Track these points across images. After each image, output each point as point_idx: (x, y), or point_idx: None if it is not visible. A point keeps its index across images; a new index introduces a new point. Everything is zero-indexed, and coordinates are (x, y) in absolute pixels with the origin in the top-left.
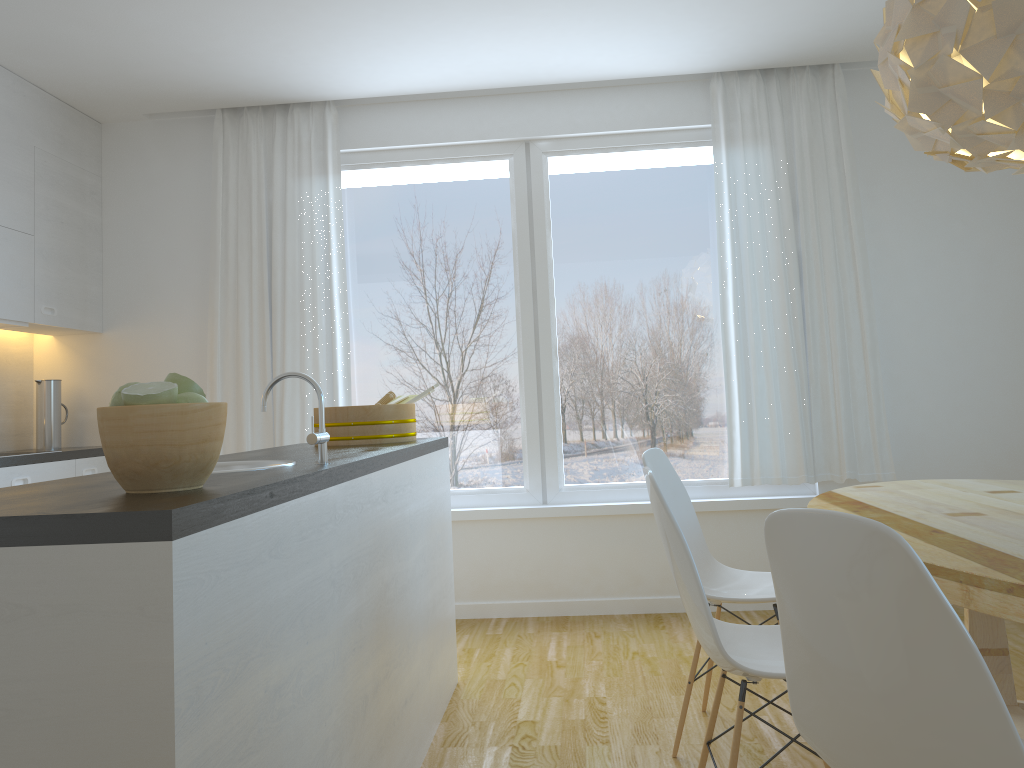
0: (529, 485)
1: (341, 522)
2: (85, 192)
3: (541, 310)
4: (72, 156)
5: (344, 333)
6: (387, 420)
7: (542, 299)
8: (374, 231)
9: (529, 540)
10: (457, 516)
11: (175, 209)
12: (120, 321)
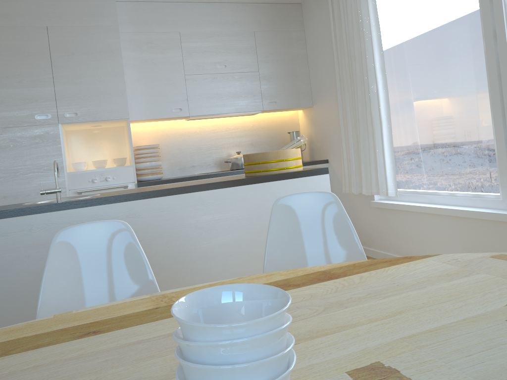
0: (501, 194)
1: (42, 230)
2: (292, 41)
3: (500, 49)
4: (281, 27)
5: (386, 91)
6: (257, 162)
7: (500, 39)
8: (402, 19)
9: (497, 237)
10: (447, 212)
11: (324, 37)
12: (316, 100)
